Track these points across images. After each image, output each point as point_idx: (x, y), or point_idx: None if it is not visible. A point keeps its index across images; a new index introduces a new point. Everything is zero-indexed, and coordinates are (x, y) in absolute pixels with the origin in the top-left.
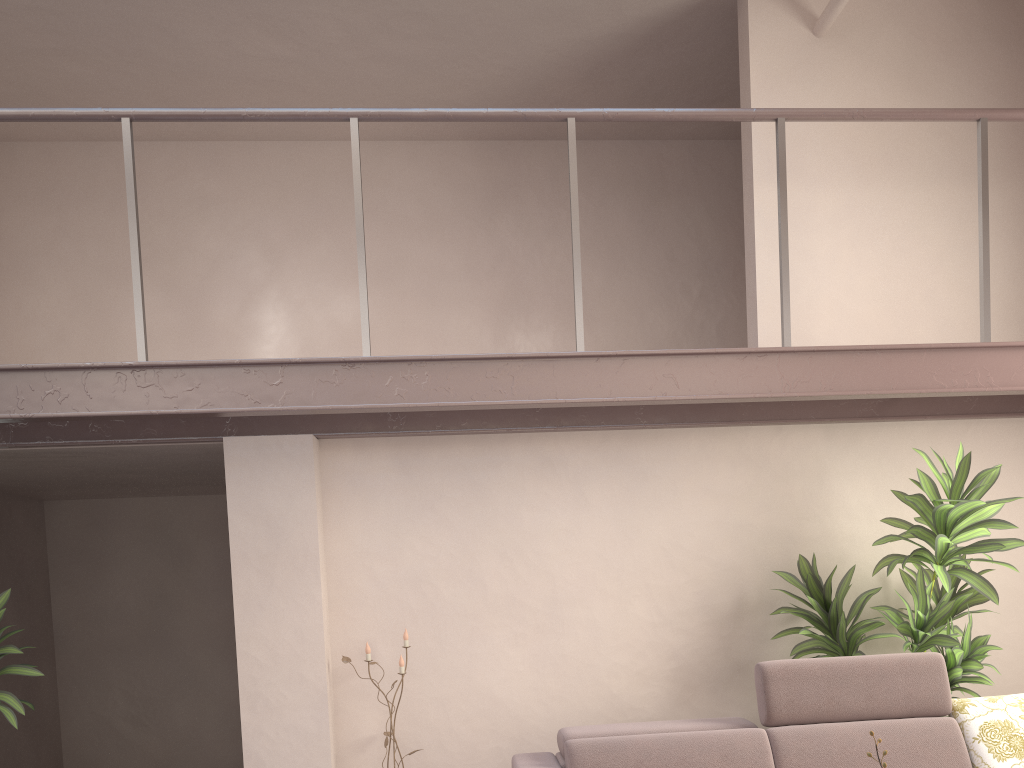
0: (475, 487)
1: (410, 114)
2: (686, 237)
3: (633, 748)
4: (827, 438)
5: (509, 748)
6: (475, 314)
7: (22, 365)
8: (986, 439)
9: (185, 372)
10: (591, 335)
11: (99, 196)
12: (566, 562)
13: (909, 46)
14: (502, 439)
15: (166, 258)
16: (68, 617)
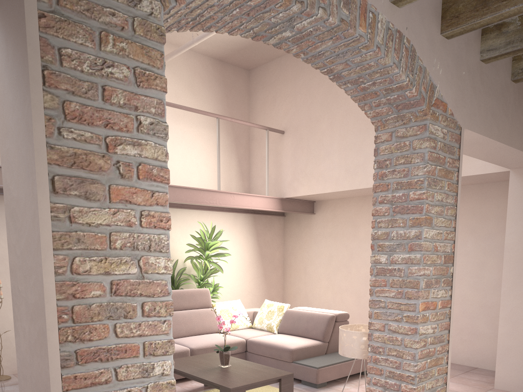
0: None
1: None
2: None
3: None
4: None
5: None
6: None
7: None
8: (215, 218)
9: None
10: None
11: None
12: None
13: (190, 76)
14: None
15: None
16: None
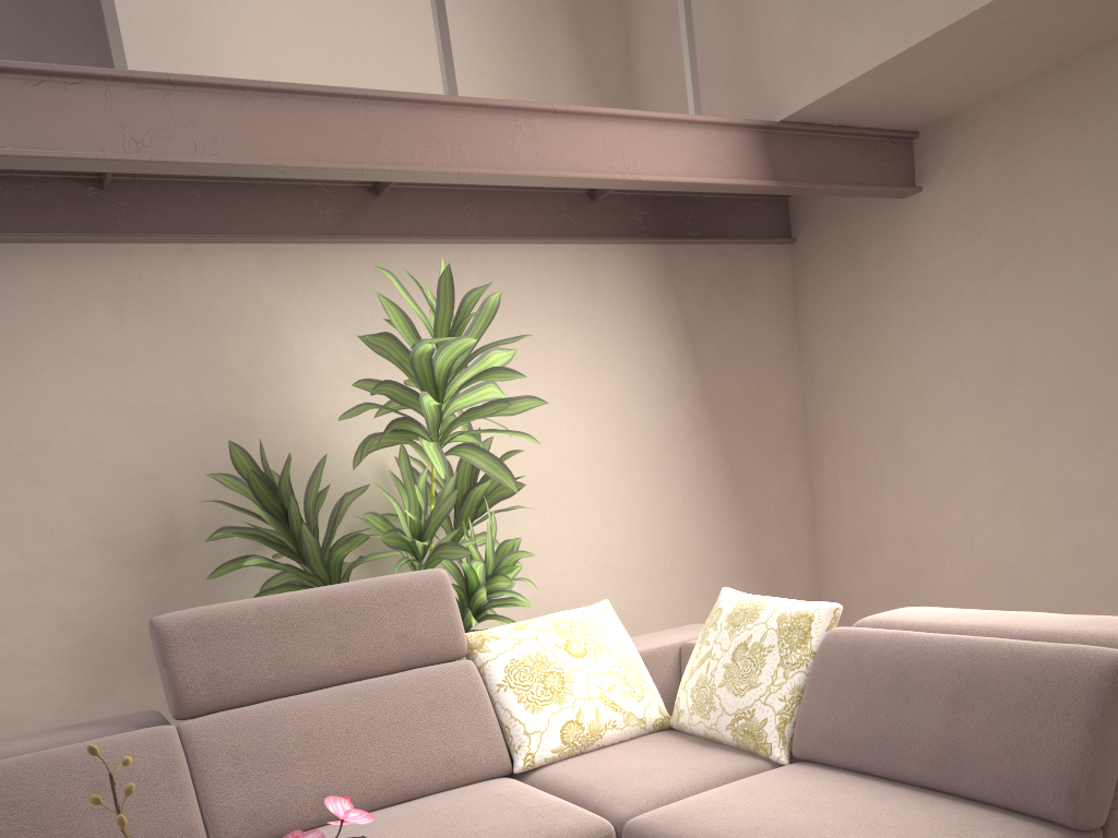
0: None
1: None
2: None
3: None
4: (269, 267)
5: None
6: None
7: None
8: (497, 273)
9: None
10: None
11: None
12: None
13: None
14: None
15: None
16: None
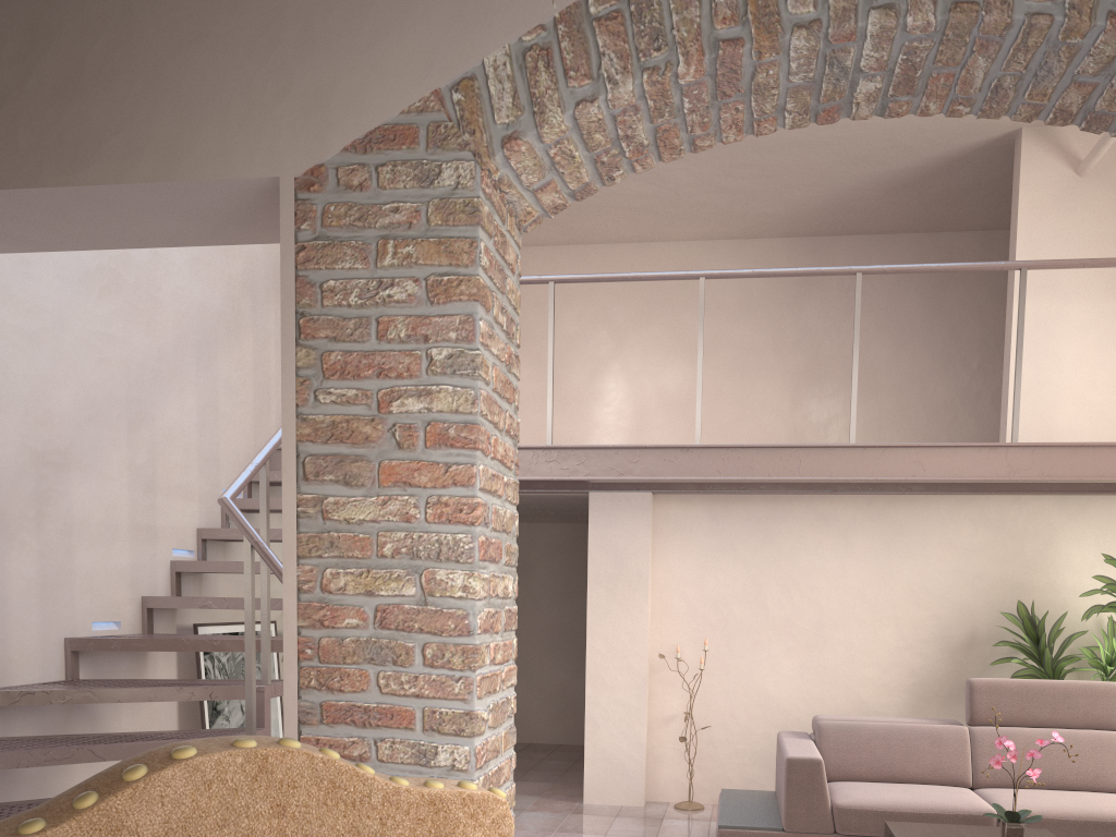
0: (766, 534)
1: (741, 274)
2: (970, 316)
3: (865, 730)
4: (1059, 507)
5: (776, 733)
6: (777, 383)
7: None
8: None
9: (576, 452)
10: (876, 402)
11: None
12: (832, 595)
13: None
14: (790, 499)
15: (536, 338)
16: None
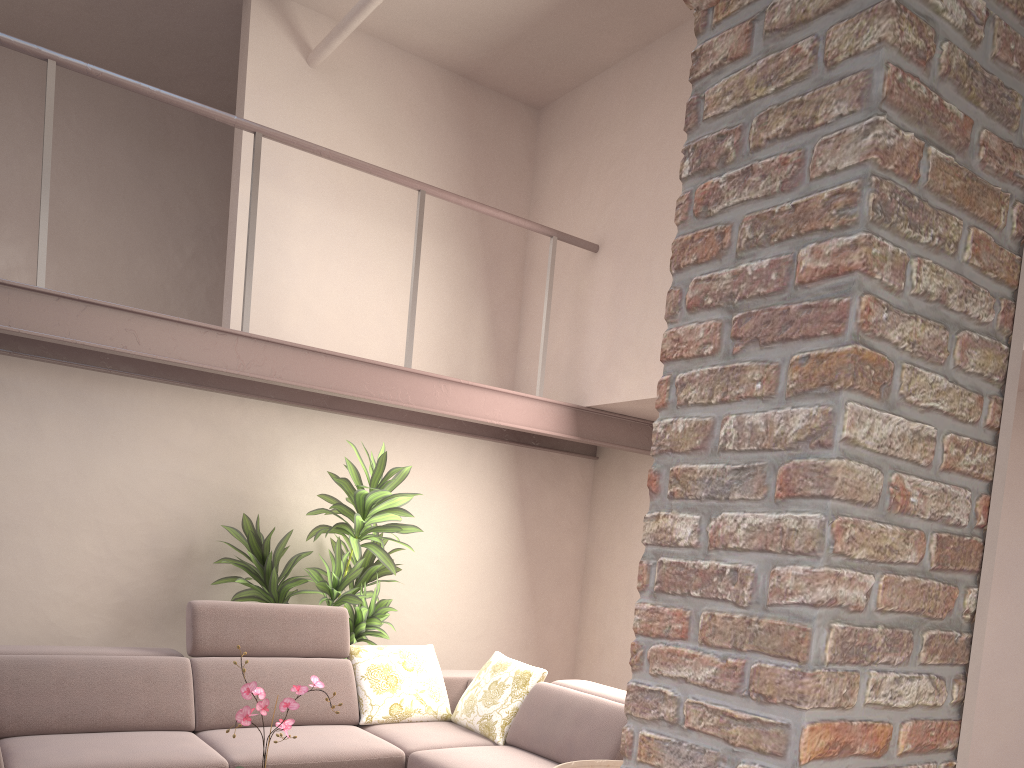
0: None
1: None
2: (184, 196)
3: (58, 666)
4: (284, 417)
5: None
6: None
7: None
8: (413, 444)
9: None
10: (72, 264)
11: None
12: (11, 487)
13: (386, 104)
14: None
15: None
16: None
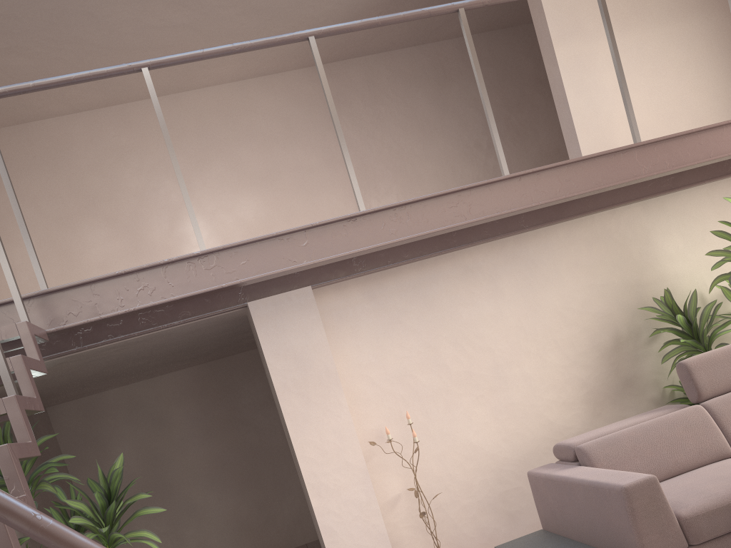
0: (424, 299)
1: (350, 26)
2: (469, 107)
3: (625, 438)
4: (645, 211)
5: (492, 478)
6: (339, 193)
7: (116, 272)
8: None
9: (237, 251)
10: (422, 191)
11: (40, 164)
12: (498, 338)
13: None
14: (434, 261)
15: (103, 200)
16: (88, 489)
